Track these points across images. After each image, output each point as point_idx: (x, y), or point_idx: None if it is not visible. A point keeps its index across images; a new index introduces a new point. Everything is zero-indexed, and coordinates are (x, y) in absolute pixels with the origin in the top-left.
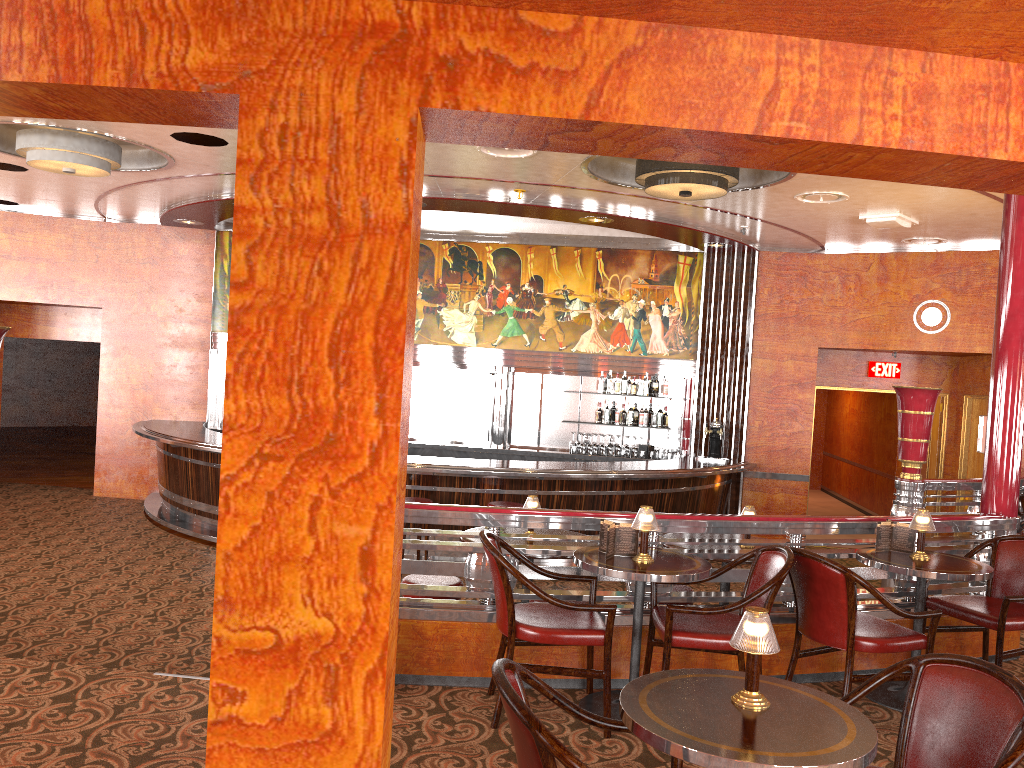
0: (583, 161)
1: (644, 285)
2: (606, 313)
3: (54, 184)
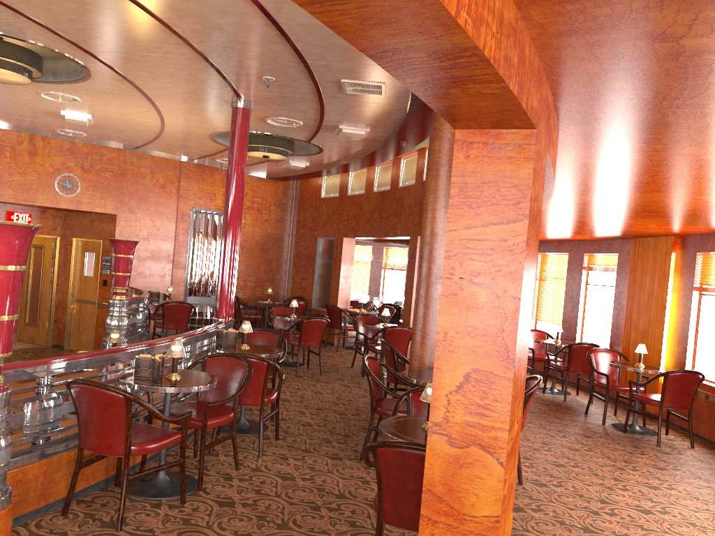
0: None
1: None
2: None
3: None
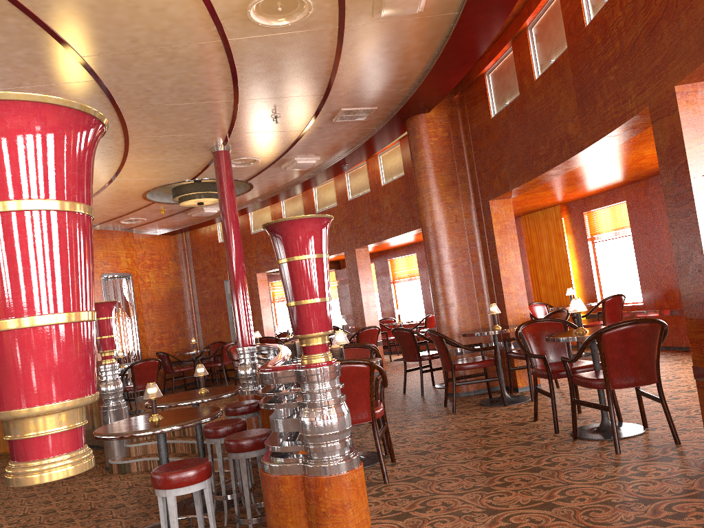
0: None
1: None
2: None
3: None
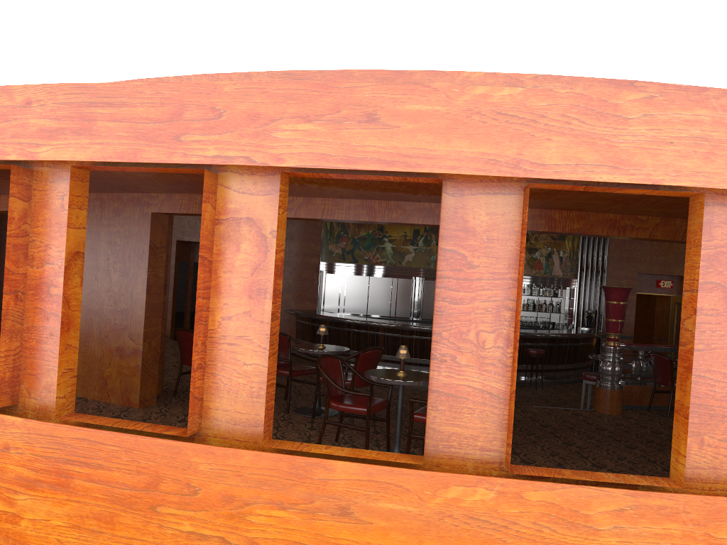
0: None
1: (550, 240)
2: (531, 254)
3: None
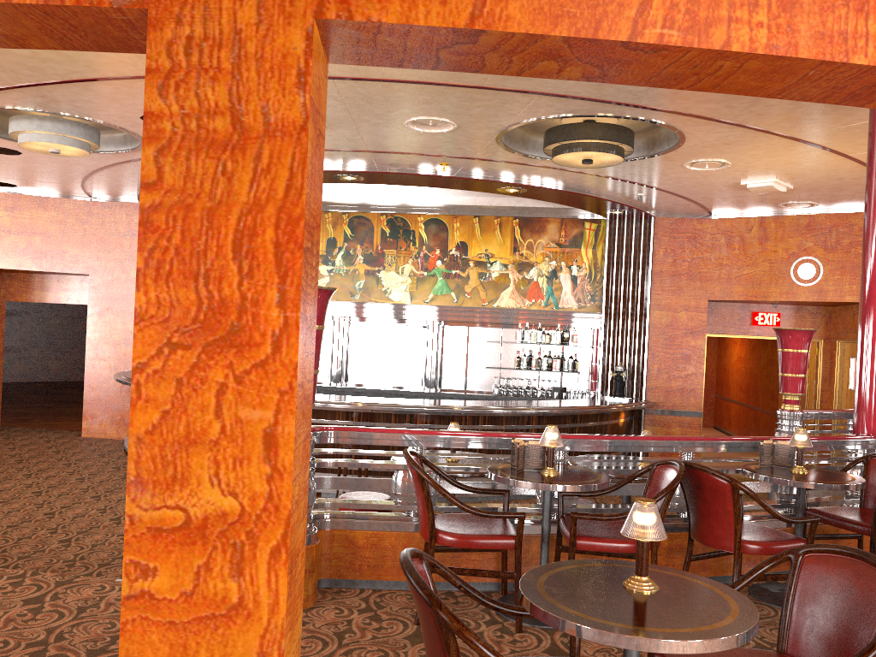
0: (497, 134)
1: (555, 248)
2: (523, 273)
3: (45, 166)
